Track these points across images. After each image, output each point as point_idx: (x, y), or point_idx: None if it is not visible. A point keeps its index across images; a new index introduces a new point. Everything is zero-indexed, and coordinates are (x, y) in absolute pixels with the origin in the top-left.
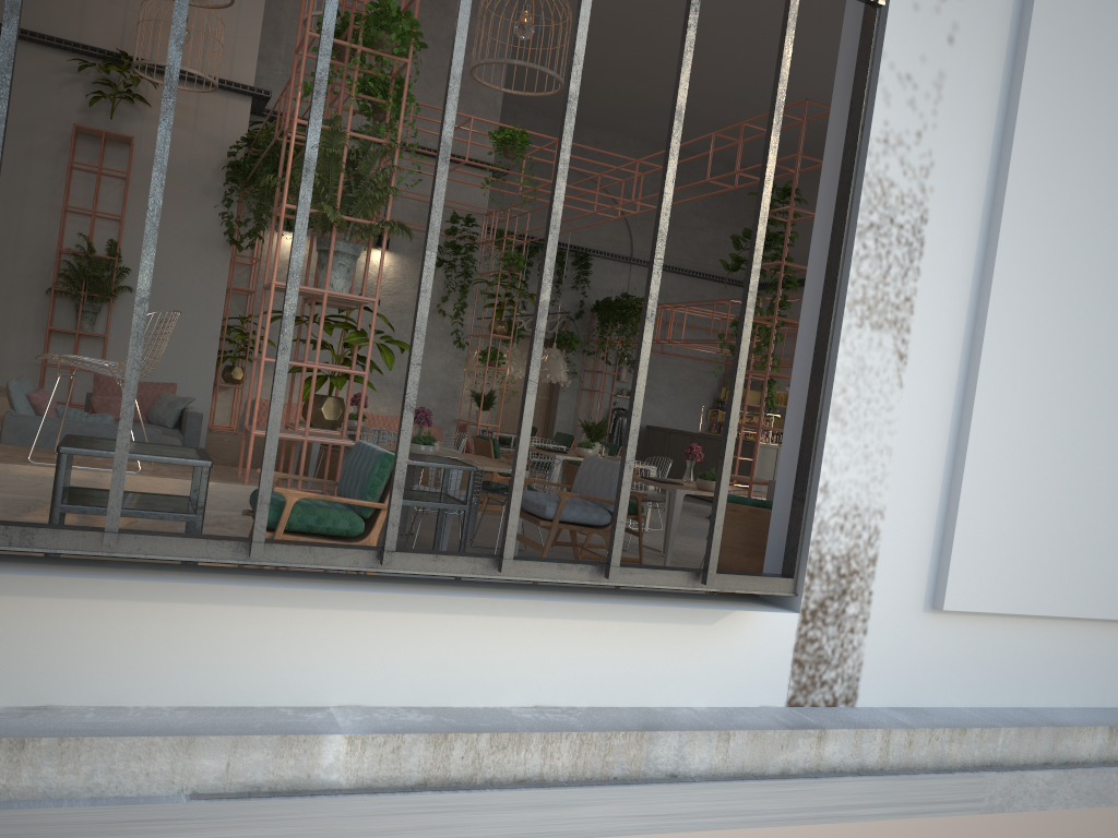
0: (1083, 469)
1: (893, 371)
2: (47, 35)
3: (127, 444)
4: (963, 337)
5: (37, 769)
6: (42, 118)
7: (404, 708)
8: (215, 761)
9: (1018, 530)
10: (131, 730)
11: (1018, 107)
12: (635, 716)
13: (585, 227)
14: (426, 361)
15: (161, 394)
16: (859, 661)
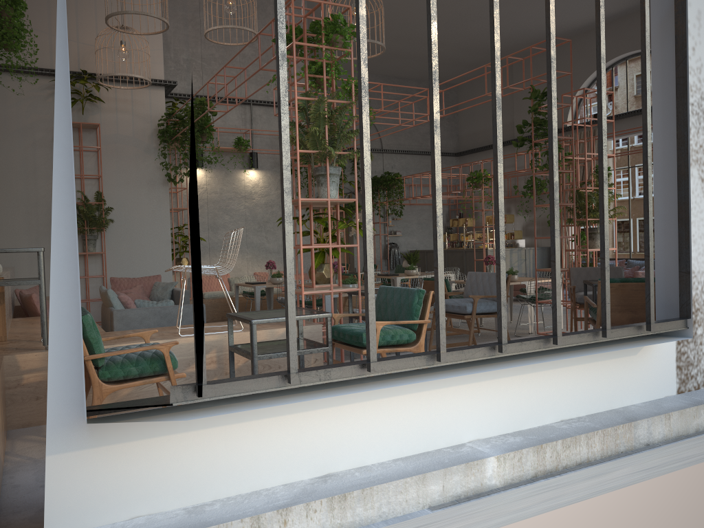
0: None
1: (700, 189)
2: (33, 67)
3: (373, 308)
4: None
5: (354, 510)
6: (37, 121)
7: (501, 436)
8: (437, 485)
9: None
10: (390, 477)
11: None
12: (615, 415)
13: None
14: None
15: (153, 283)
16: None
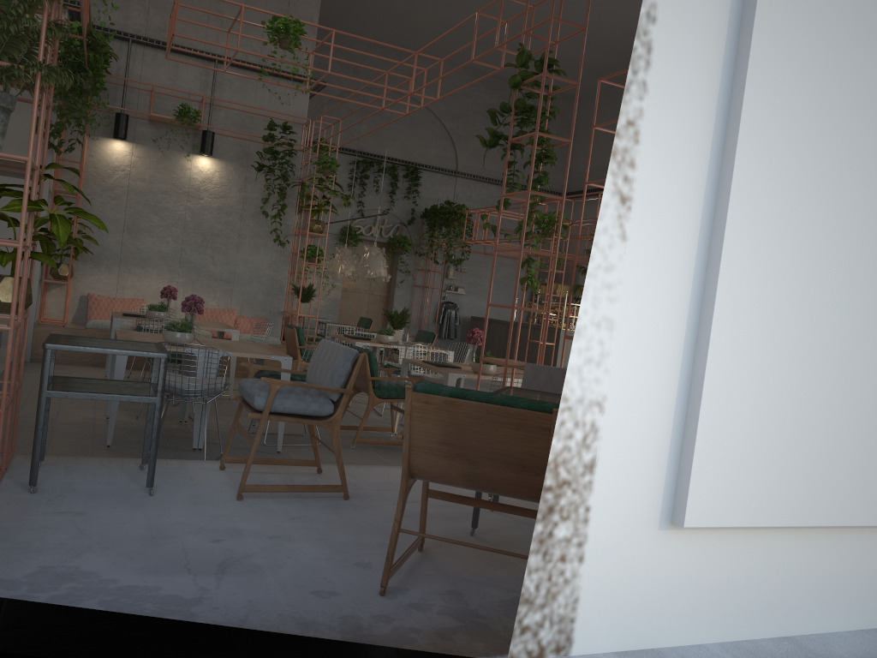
0: (860, 345)
1: (613, 219)
2: None
3: None
4: (707, 177)
5: None
6: None
7: None
8: None
9: (779, 423)
10: None
11: None
12: None
13: (415, 145)
14: (252, 259)
15: None
16: (574, 597)
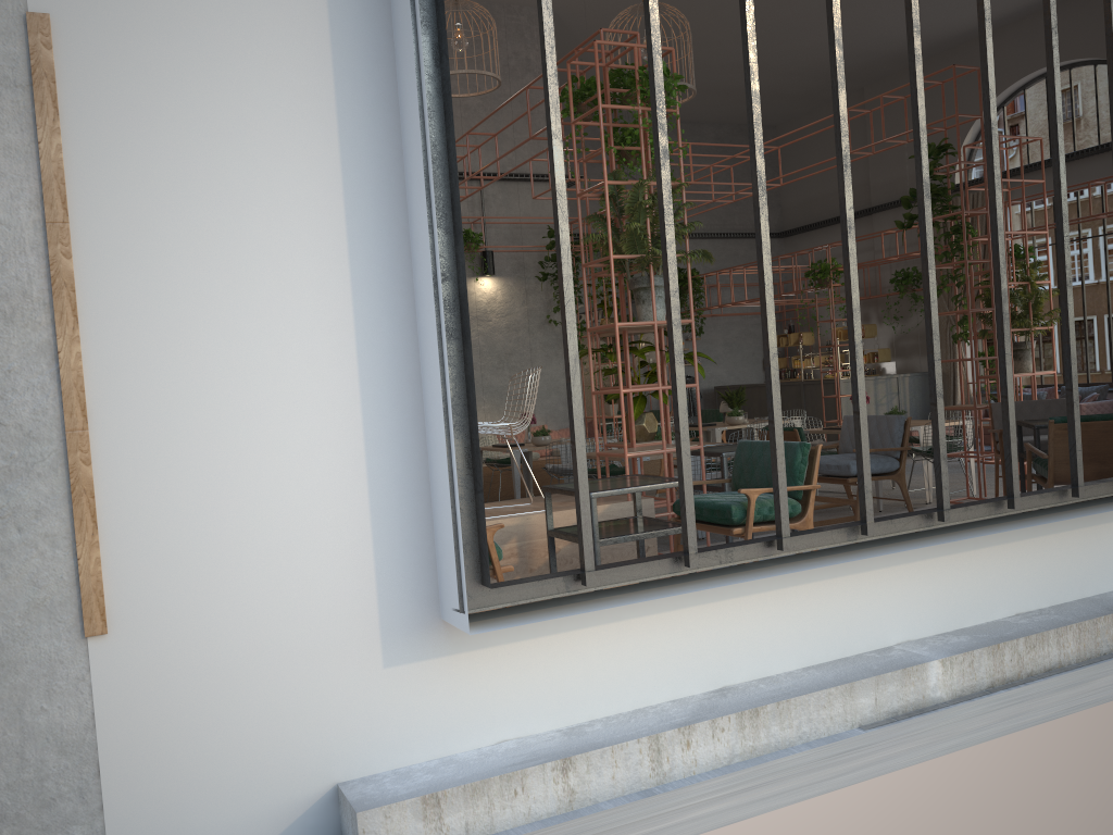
0: None
1: None
2: None
3: (783, 467)
4: None
5: (768, 729)
6: None
7: (939, 635)
8: (867, 698)
9: None
10: (808, 688)
11: None
12: (1091, 605)
13: None
14: (546, 370)
15: None
16: None
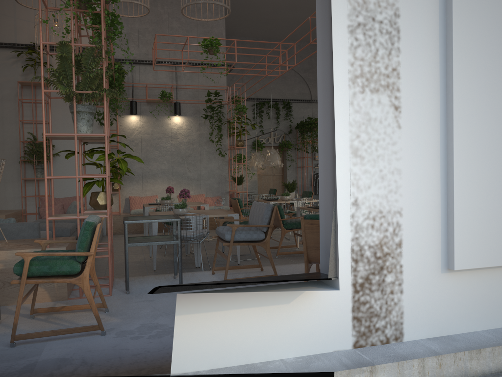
0: None
1: (392, 118)
2: None
3: None
4: (439, 89)
5: None
6: (5, 82)
7: None
8: None
9: (500, 210)
10: None
11: None
12: (239, 373)
13: (286, 89)
14: (208, 166)
15: (72, 202)
16: (401, 311)
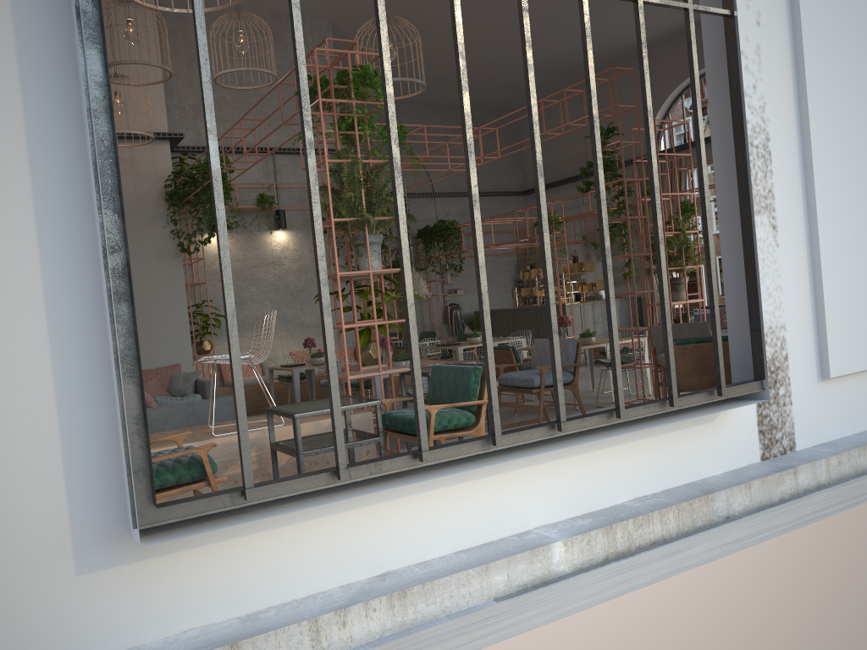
0: None
1: (772, 237)
2: None
3: (421, 395)
4: (802, 206)
5: (415, 607)
6: None
7: (570, 519)
8: (501, 575)
9: (857, 318)
10: (451, 570)
11: (803, 56)
12: (692, 488)
13: None
14: (331, 303)
15: (172, 374)
16: (792, 422)
